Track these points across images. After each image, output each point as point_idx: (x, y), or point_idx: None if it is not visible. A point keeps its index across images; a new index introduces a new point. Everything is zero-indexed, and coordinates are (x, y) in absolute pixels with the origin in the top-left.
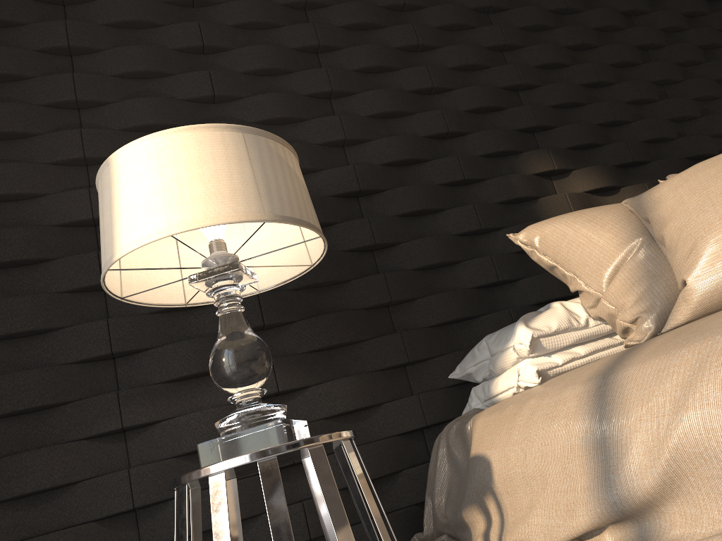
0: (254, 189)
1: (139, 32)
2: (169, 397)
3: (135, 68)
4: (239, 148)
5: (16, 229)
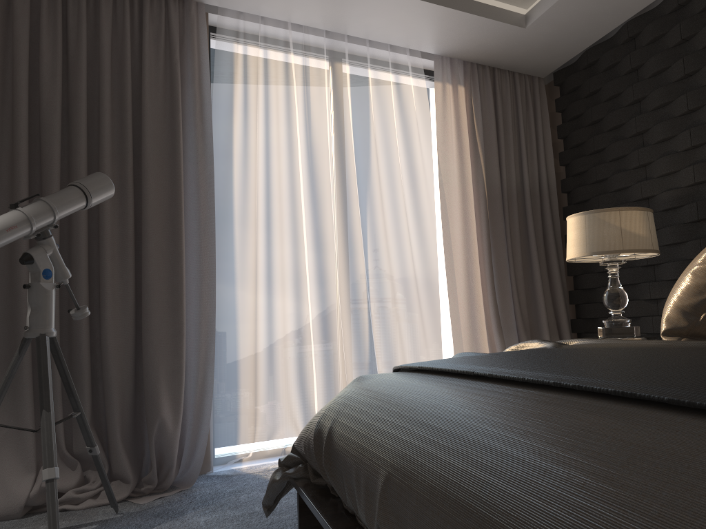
0: (584, 241)
1: (662, 74)
2: (667, 288)
3: (655, 105)
4: (582, 223)
5: (620, 206)
